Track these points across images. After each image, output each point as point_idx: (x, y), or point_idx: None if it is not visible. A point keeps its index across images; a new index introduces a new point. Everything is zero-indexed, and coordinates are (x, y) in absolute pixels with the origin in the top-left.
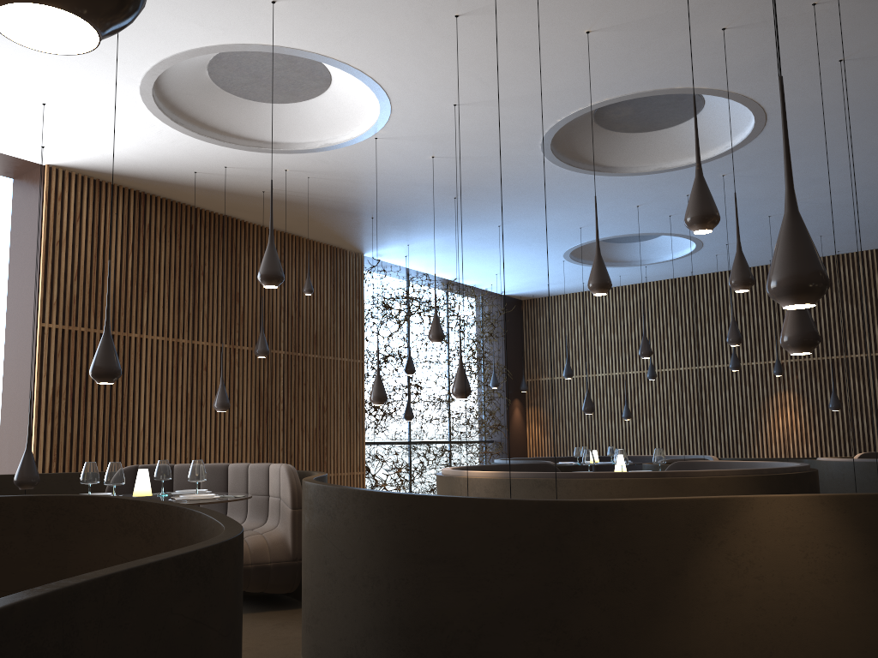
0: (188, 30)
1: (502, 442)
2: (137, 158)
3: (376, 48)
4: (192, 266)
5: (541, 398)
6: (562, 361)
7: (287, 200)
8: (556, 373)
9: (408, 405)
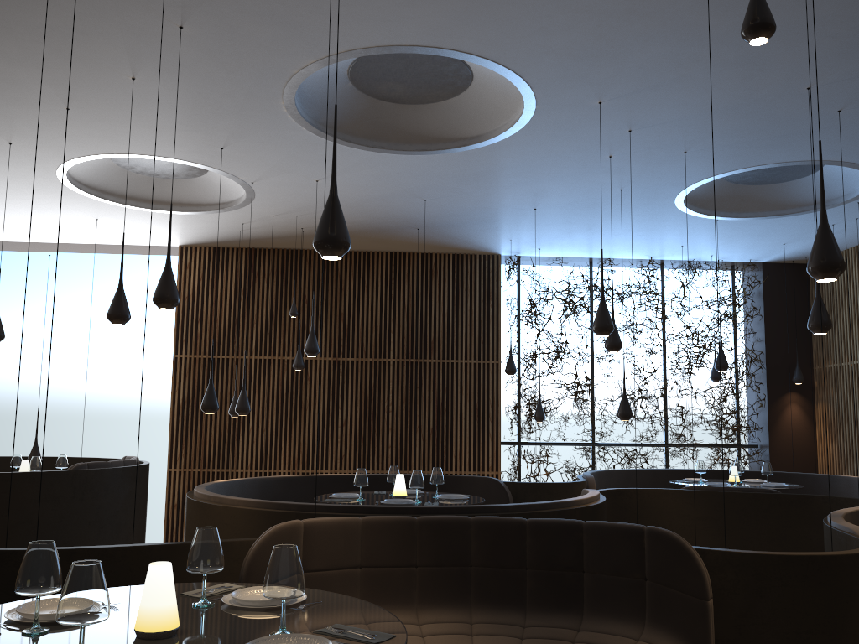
0: (32, 169)
1: (765, 447)
2: (197, 231)
3: (98, 140)
4: (296, 298)
5: (828, 392)
6: (845, 342)
7: None
8: (840, 357)
9: (537, 406)
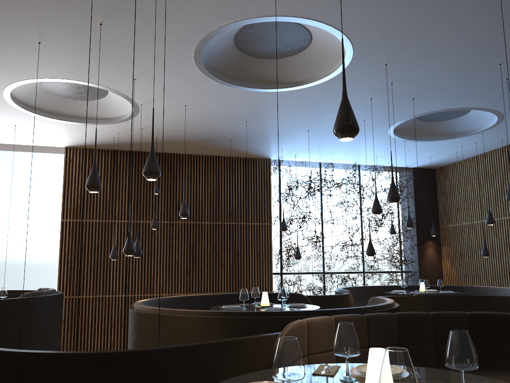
0: None
1: (416, 272)
2: (83, 137)
3: (48, 68)
4: (145, 182)
5: (449, 240)
6: (460, 212)
7: (174, 140)
8: (457, 220)
9: (297, 250)
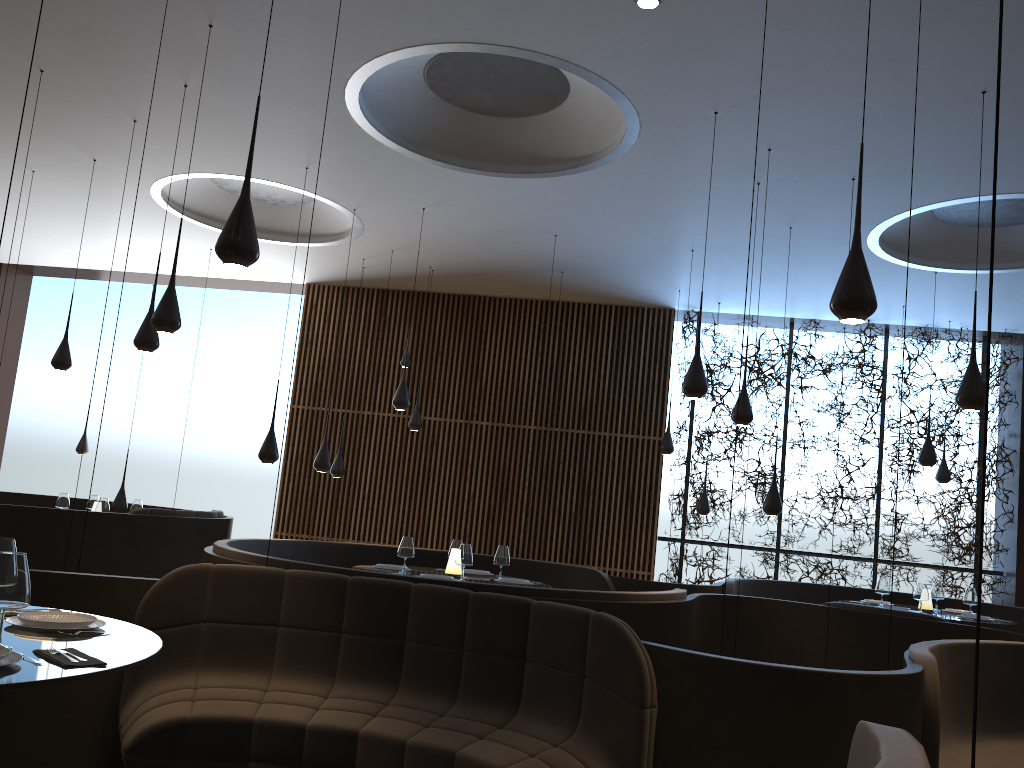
0: (126, 189)
1: (1012, 576)
2: (319, 267)
3: (178, 157)
4: (429, 348)
5: None
6: None
7: (464, 272)
8: None
9: (701, 495)
